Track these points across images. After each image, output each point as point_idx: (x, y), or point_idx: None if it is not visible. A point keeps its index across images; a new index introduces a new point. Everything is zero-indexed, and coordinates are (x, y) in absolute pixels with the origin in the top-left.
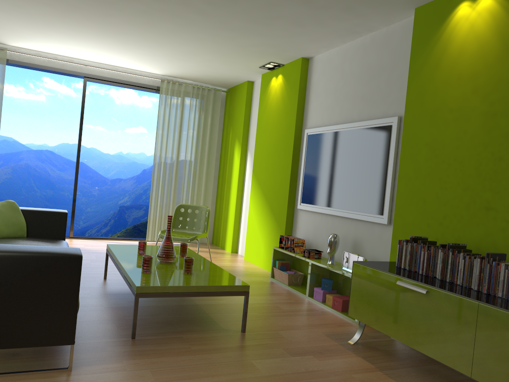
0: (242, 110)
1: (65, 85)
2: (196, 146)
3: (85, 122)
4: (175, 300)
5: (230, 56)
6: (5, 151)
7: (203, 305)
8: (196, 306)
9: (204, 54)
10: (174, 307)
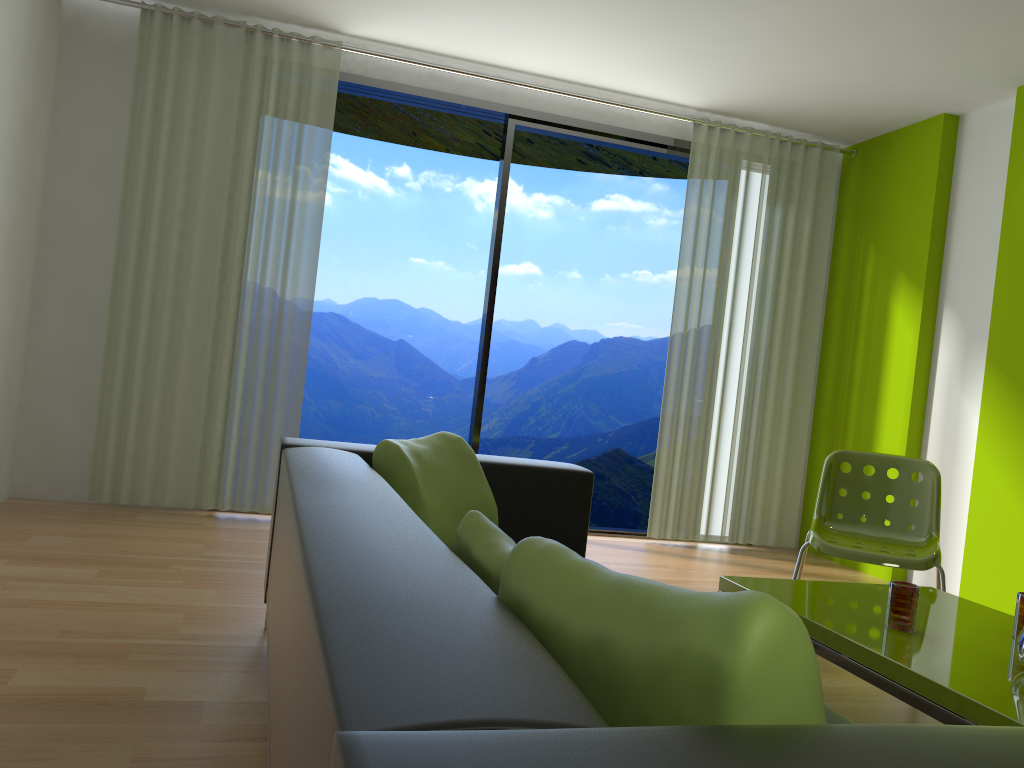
0: (924, 195)
1: (373, 172)
2: (774, 294)
3: (411, 251)
4: None
5: (987, 21)
6: None
7: None
8: None
9: (901, 20)
10: None
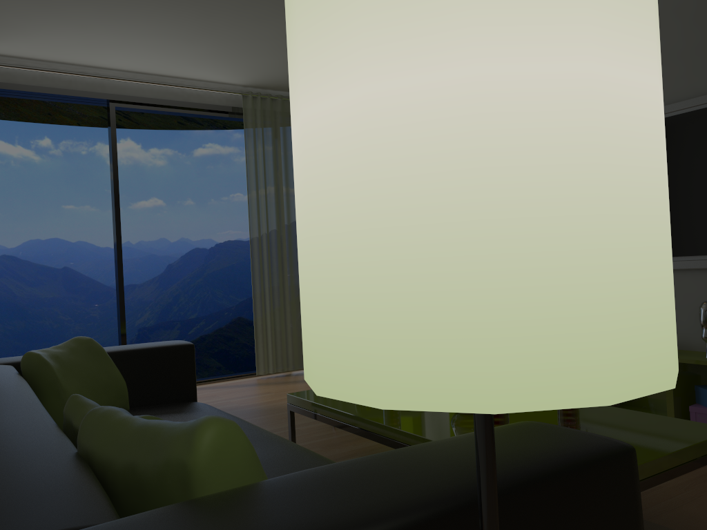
0: None
1: (21, 145)
2: None
3: (62, 201)
4: None
5: None
6: None
7: None
8: None
9: None
10: None
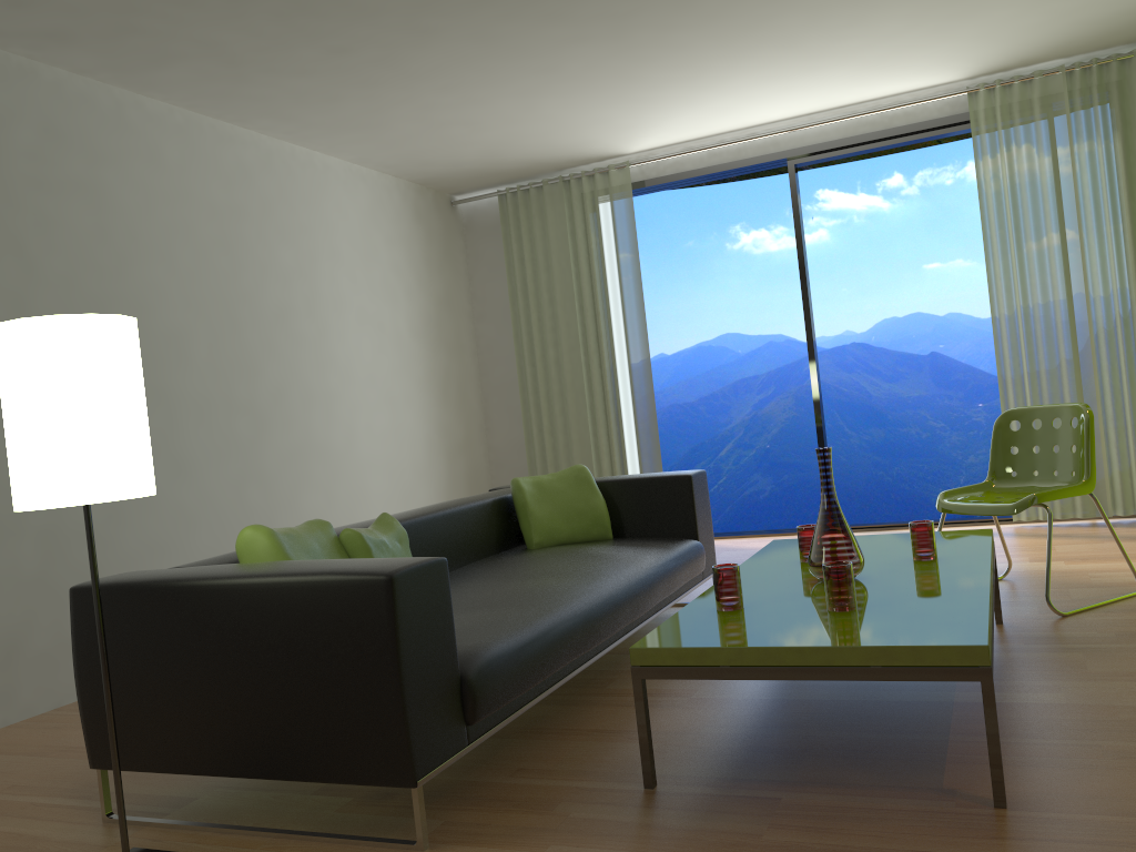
0: None
1: (864, 193)
2: (1114, 235)
3: (922, 259)
4: (899, 686)
5: None
6: (775, 366)
7: (968, 705)
8: (941, 707)
9: None
10: (868, 708)
